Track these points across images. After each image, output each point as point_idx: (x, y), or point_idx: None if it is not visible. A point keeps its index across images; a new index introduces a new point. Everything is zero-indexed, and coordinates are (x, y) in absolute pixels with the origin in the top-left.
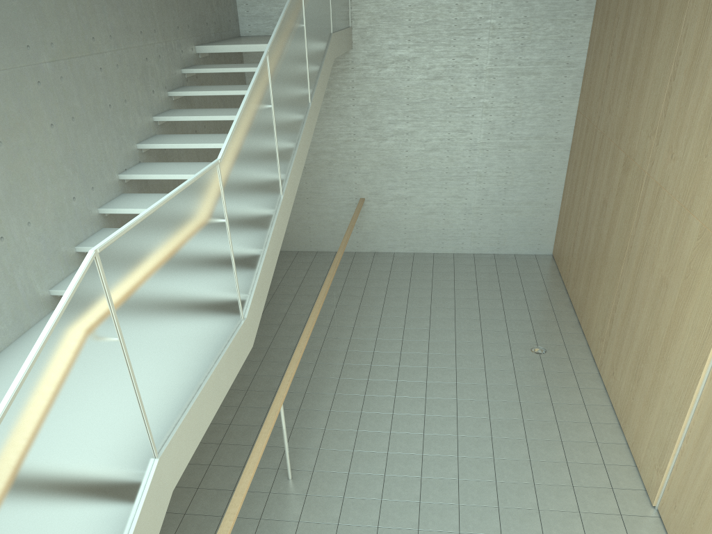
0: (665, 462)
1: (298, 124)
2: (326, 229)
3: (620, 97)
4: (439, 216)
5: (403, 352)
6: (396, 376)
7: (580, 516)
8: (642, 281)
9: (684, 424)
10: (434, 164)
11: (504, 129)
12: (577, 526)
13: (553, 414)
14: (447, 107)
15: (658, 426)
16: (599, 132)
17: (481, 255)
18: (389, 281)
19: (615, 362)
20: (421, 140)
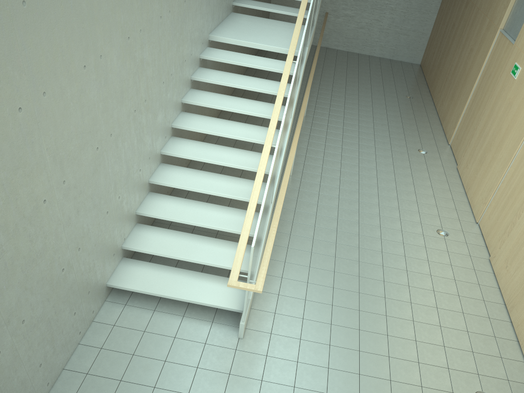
0: (457, 122)
1: None
2: None
3: None
4: (366, 31)
5: (346, 87)
6: (344, 94)
7: (421, 142)
8: (463, 54)
9: (467, 102)
10: None
11: None
12: (419, 145)
13: (413, 116)
14: None
15: (457, 110)
16: None
17: (383, 58)
18: (336, 61)
19: (444, 98)
20: None
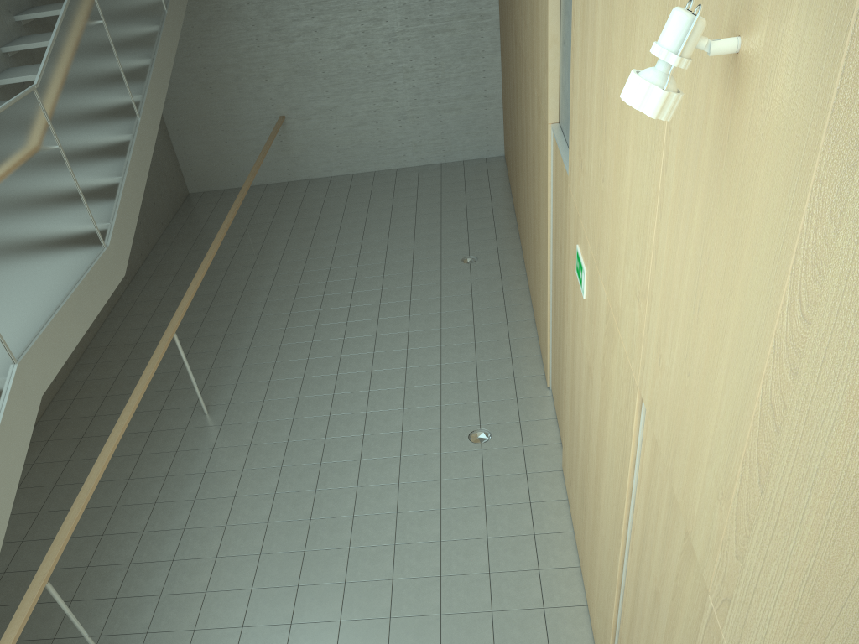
0: (547, 340)
1: (151, 37)
2: (250, 158)
3: None
4: (372, 126)
5: (329, 281)
6: (320, 305)
7: (479, 405)
8: (529, 164)
9: (548, 297)
10: (354, 64)
11: (422, 12)
12: (474, 414)
13: (471, 320)
14: None
15: (543, 308)
16: (506, 3)
17: (427, 167)
18: (322, 210)
19: (529, 257)
20: (333, 36)
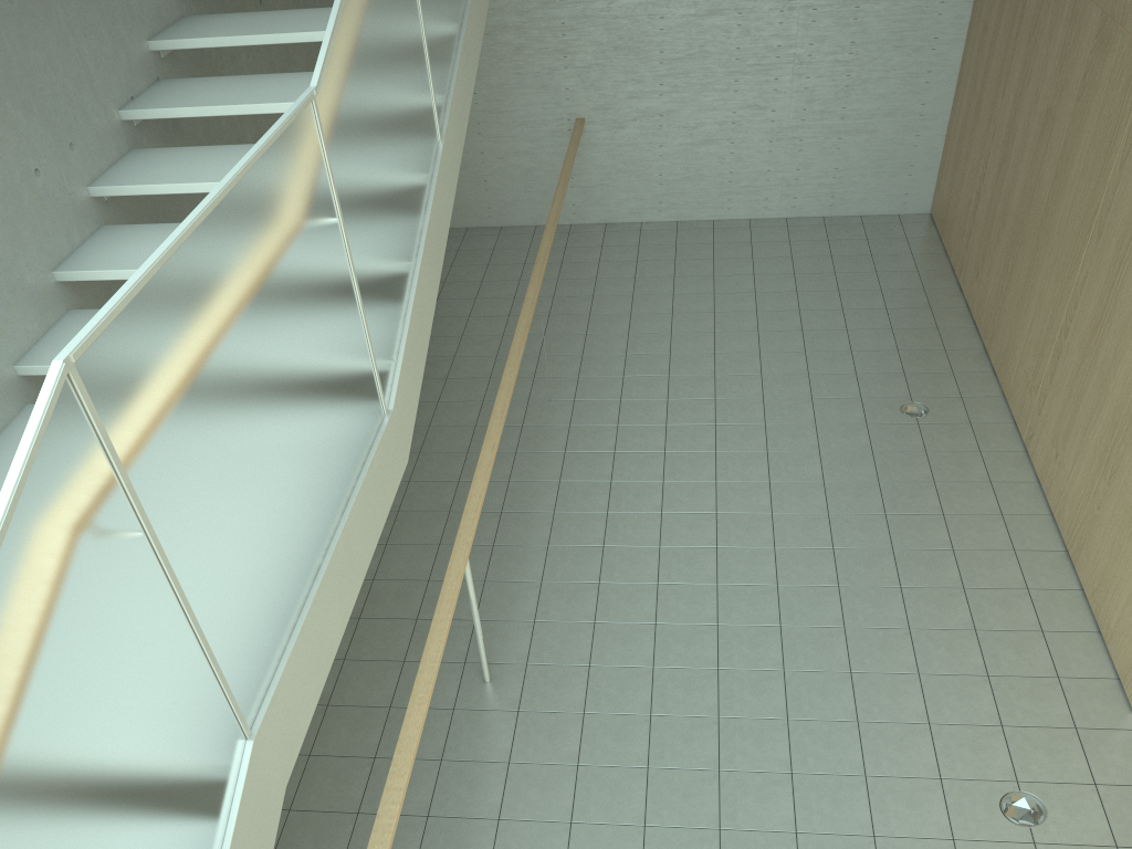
0: None
1: None
2: (516, 182)
3: None
4: (724, 148)
5: (671, 425)
6: (661, 473)
7: (1004, 733)
8: (1131, 281)
9: None
10: (715, 43)
11: None
12: (999, 754)
13: (946, 537)
14: None
15: None
16: None
17: (800, 221)
18: (635, 283)
19: (1061, 435)
20: None
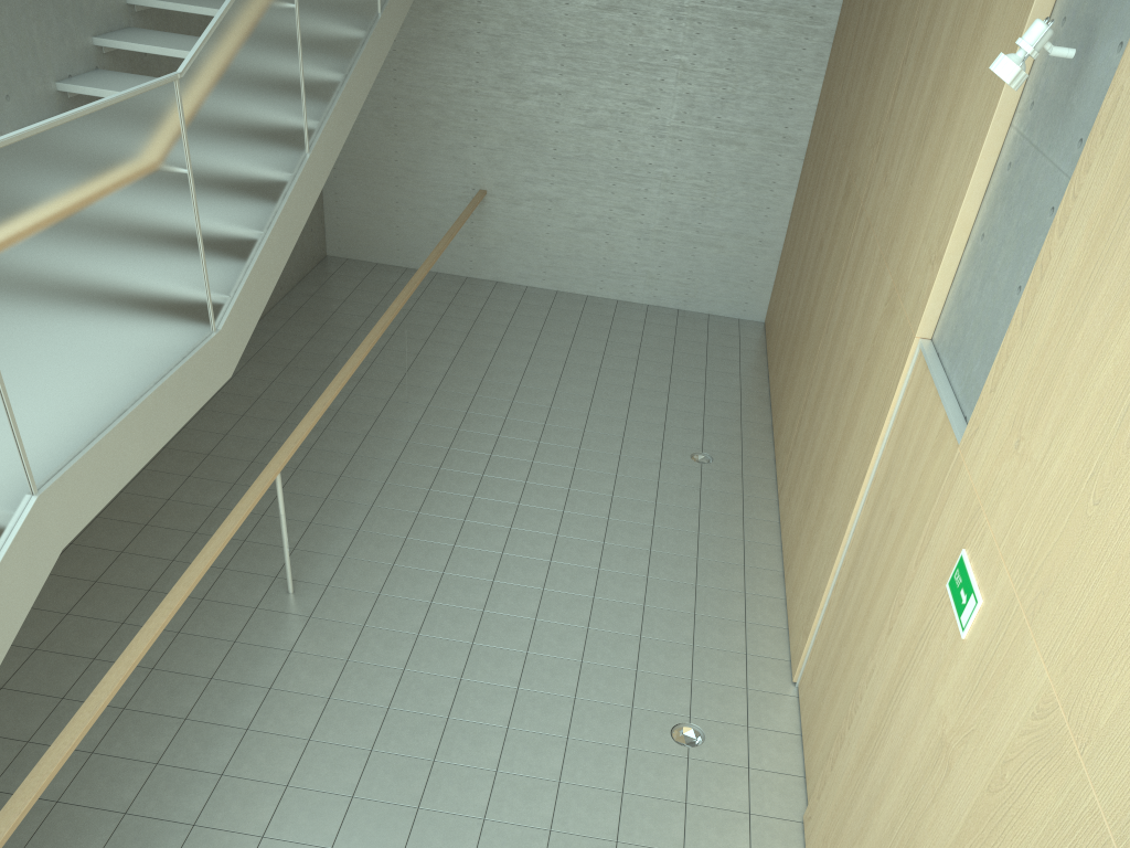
0: (812, 620)
1: (351, 45)
2: (423, 232)
3: (858, 82)
4: (600, 237)
5: (502, 436)
6: (483, 469)
7: (692, 684)
8: (834, 364)
9: (835, 566)
10: (599, 151)
11: (708, 110)
12: (683, 697)
13: (695, 548)
14: (624, 59)
15: (814, 571)
16: (833, 134)
17: (658, 309)
18: (507, 329)
19: (793, 483)
20: (581, 107)
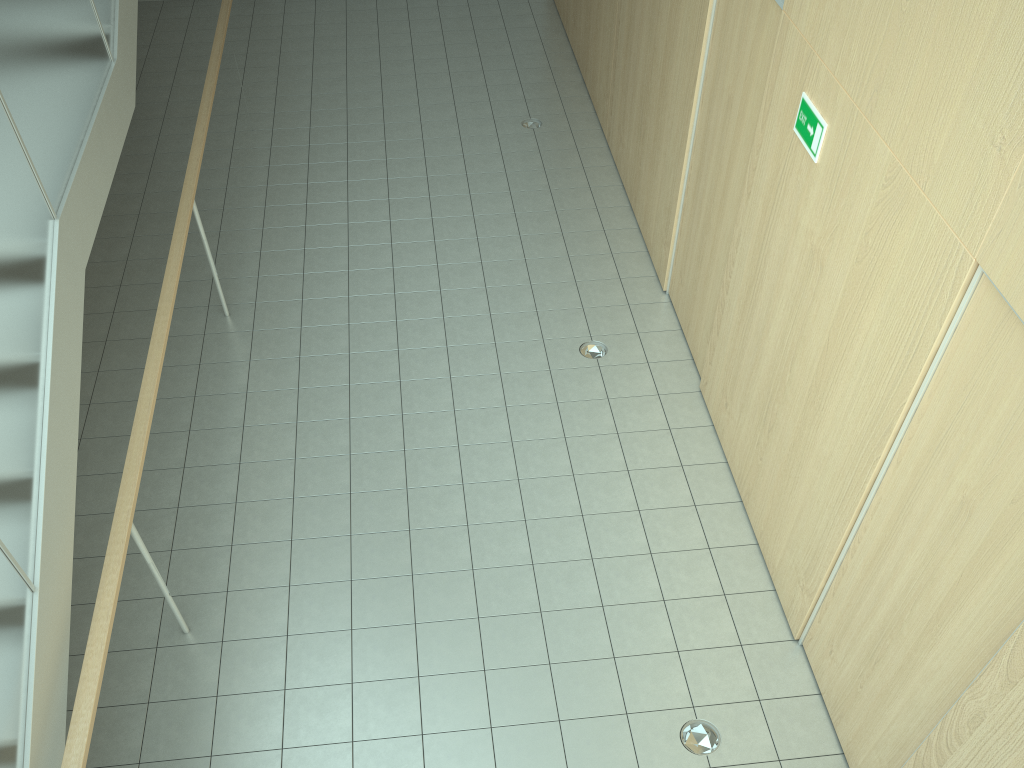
0: (671, 230)
1: None
2: None
3: None
4: None
5: (351, 143)
6: (346, 175)
7: (584, 312)
8: None
9: (683, 172)
10: None
11: None
12: (580, 323)
13: (551, 203)
14: None
15: (663, 188)
16: None
17: None
18: (315, 41)
19: (621, 123)
20: None
